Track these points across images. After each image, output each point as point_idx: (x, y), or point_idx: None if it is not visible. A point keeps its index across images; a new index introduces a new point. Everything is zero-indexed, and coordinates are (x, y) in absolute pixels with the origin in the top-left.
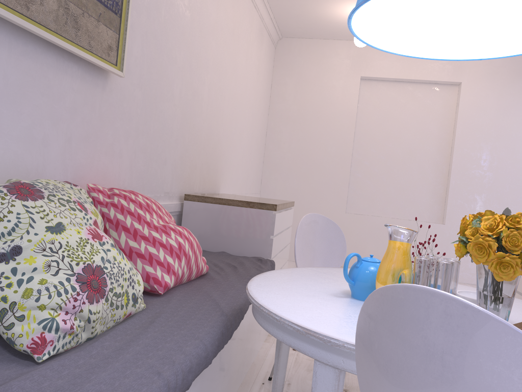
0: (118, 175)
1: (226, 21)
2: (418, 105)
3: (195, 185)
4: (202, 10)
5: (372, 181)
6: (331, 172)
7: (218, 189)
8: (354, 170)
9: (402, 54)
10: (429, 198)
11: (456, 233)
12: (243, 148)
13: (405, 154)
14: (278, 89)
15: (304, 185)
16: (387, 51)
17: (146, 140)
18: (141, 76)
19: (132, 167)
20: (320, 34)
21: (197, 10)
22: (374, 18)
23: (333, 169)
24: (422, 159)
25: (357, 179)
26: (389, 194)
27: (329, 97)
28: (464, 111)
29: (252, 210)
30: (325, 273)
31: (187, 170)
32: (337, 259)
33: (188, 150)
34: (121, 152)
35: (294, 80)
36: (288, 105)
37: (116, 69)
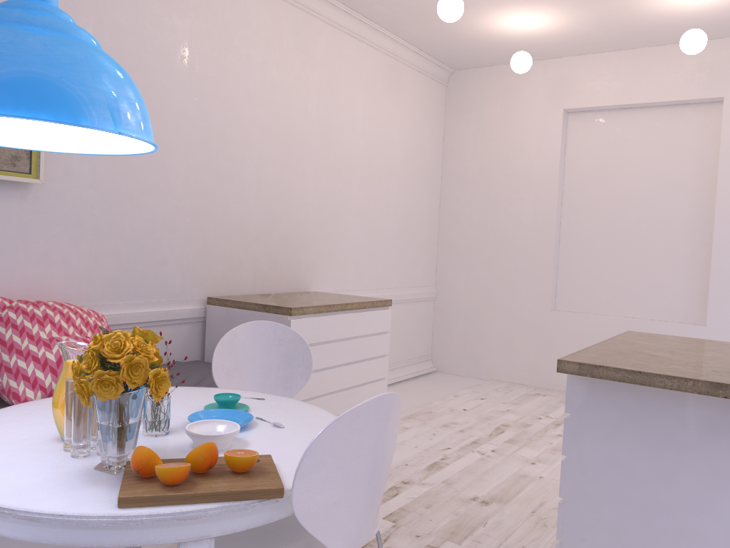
0: (64, 284)
1: (290, 79)
2: (659, 142)
3: (242, 284)
4: (223, 79)
5: (592, 262)
6: (527, 252)
7: (306, 286)
8: (564, 247)
9: (98, 153)
10: (684, 285)
11: (726, 340)
12: (370, 230)
13: (640, 219)
14: (452, 142)
15: (491, 272)
16: (79, 153)
17: (116, 241)
18: (95, 175)
19: (93, 273)
20: (499, 58)
21: (211, 81)
22: (45, 124)
23: (529, 248)
24: (669, 224)
25: (569, 260)
26: (618, 281)
27: (520, 145)
28: (729, 143)
29: (268, 315)
30: (175, 394)
31: (219, 268)
32: (299, 377)
33: (218, 244)
34: (67, 259)
35: (472, 127)
36: (466, 162)
37: (28, 177)
